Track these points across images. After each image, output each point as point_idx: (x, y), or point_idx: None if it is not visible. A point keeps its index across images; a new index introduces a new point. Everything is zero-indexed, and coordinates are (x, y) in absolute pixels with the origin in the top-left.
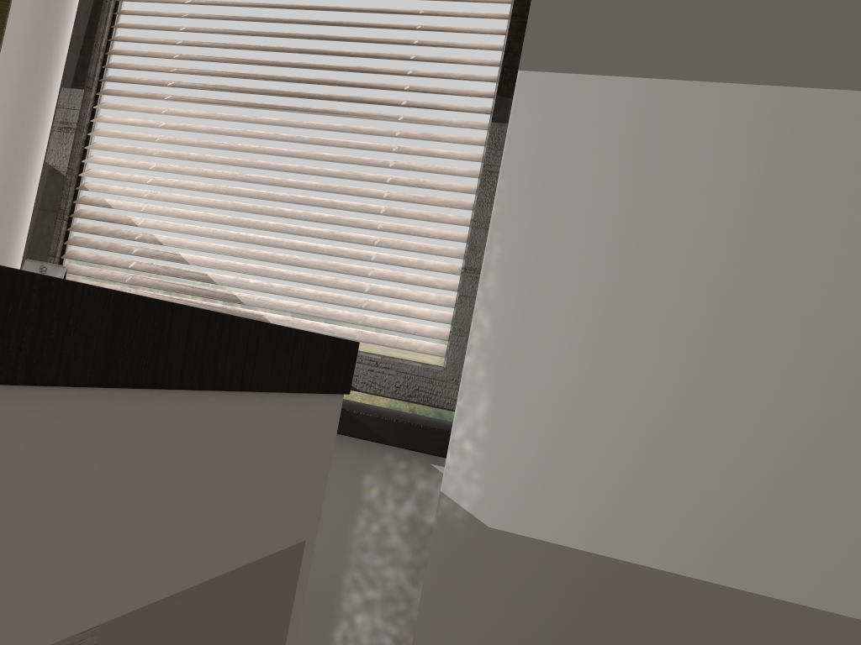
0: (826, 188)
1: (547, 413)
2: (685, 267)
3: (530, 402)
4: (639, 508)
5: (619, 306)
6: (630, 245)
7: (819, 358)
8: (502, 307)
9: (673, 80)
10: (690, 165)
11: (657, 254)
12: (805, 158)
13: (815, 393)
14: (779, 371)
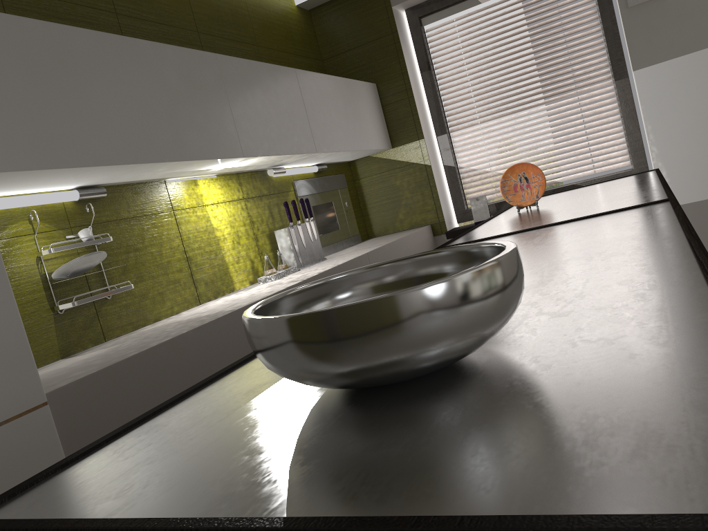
0: None
1: (685, 166)
2: None
3: (679, 165)
4: None
5: (695, 127)
6: (691, 108)
7: None
8: (658, 143)
9: (685, 55)
10: (701, 78)
11: (701, 108)
12: None
13: None
14: None
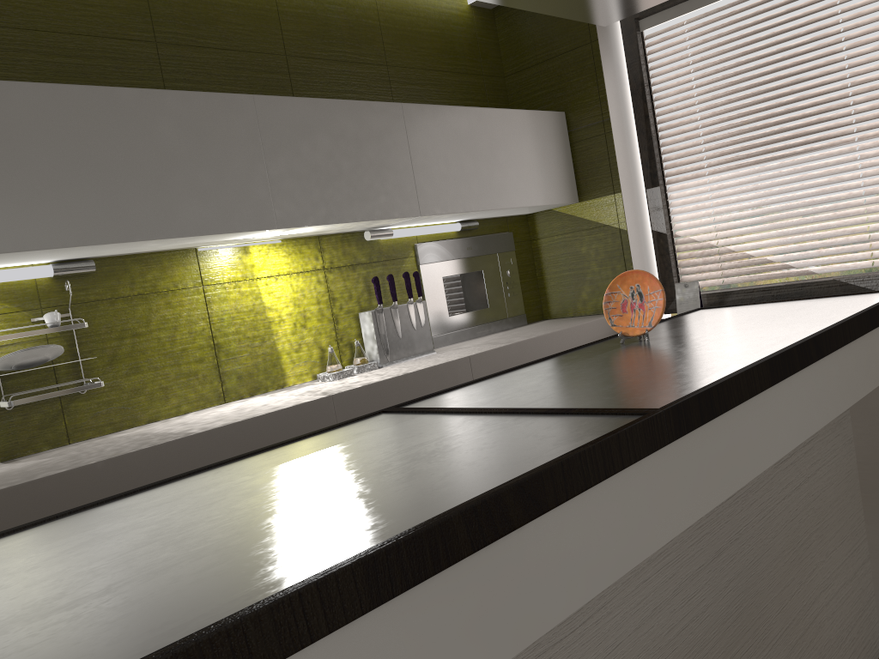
0: None
1: None
2: None
3: None
4: None
5: None
6: None
7: None
8: None
9: None
10: None
11: None
12: None
13: None
14: None
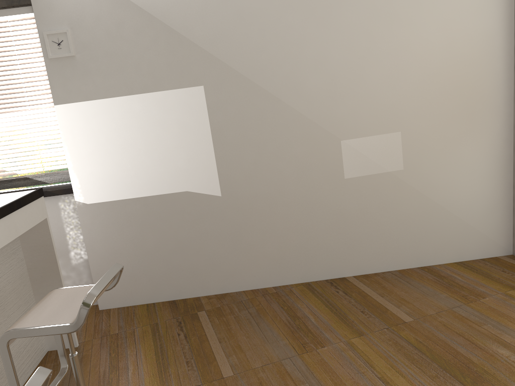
0: (126, 117)
1: (90, 177)
2: (106, 140)
3: (86, 176)
4: (115, 189)
5: (96, 152)
6: (93, 138)
7: (136, 151)
8: (72, 159)
9: (88, 101)
10: (99, 119)
11: (99, 139)
12: (120, 112)
13: (137, 157)
14: (130, 155)
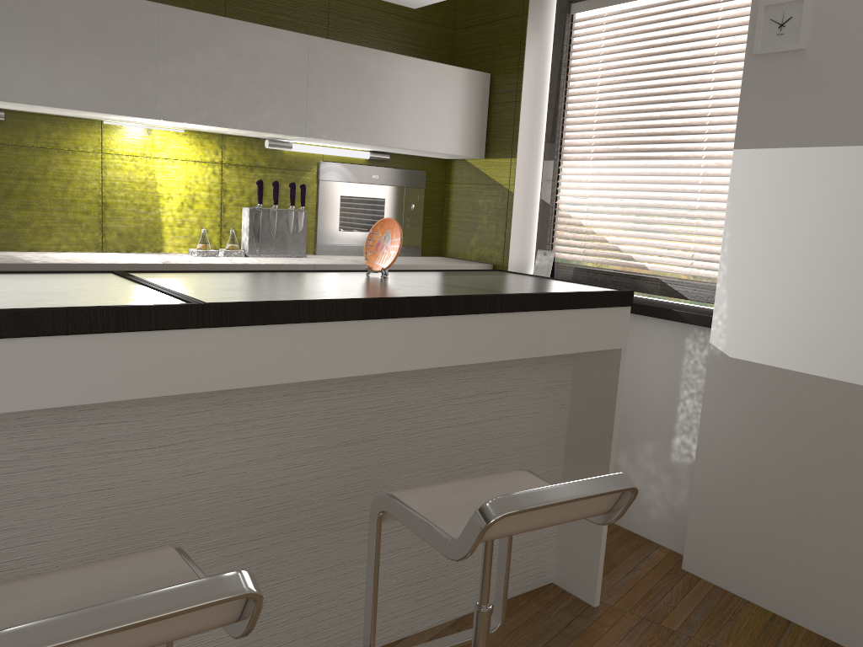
0: None
1: (751, 307)
2: (809, 237)
3: (744, 302)
4: (791, 346)
5: (780, 257)
6: (784, 228)
7: None
8: (730, 261)
9: (801, 147)
10: (810, 188)
11: (796, 232)
12: (862, 180)
13: None
14: (851, 282)
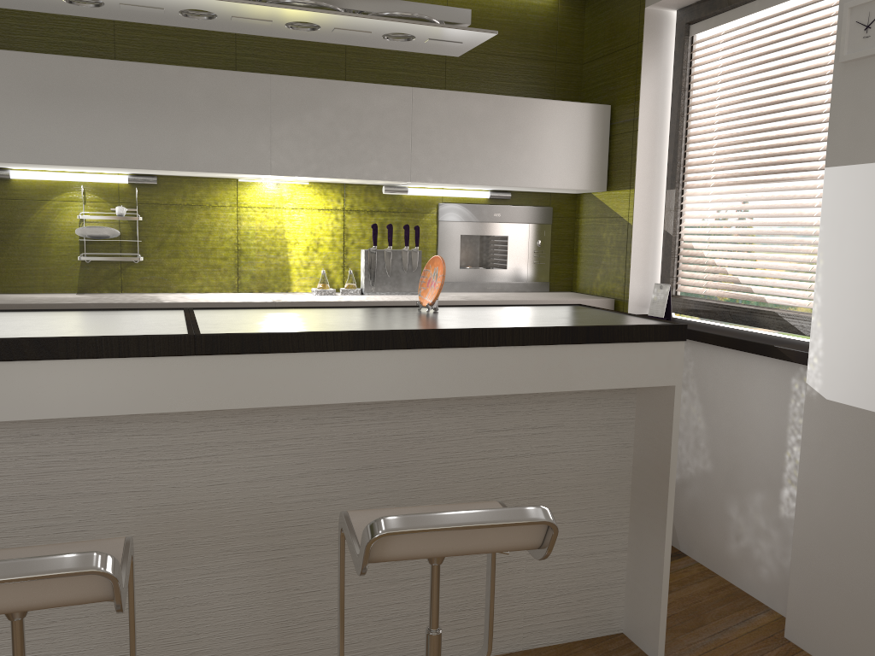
0: None
1: (847, 342)
2: None
3: (839, 337)
4: None
5: (874, 286)
6: None
7: None
8: (825, 291)
9: None
10: None
11: None
12: None
13: None
14: None
